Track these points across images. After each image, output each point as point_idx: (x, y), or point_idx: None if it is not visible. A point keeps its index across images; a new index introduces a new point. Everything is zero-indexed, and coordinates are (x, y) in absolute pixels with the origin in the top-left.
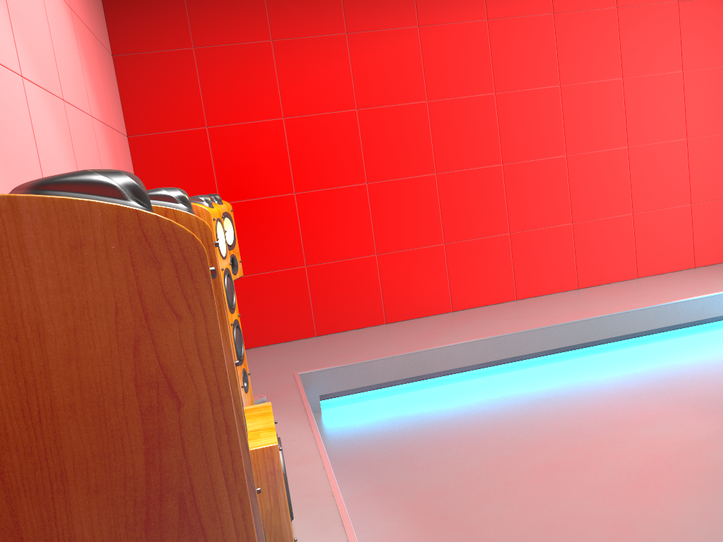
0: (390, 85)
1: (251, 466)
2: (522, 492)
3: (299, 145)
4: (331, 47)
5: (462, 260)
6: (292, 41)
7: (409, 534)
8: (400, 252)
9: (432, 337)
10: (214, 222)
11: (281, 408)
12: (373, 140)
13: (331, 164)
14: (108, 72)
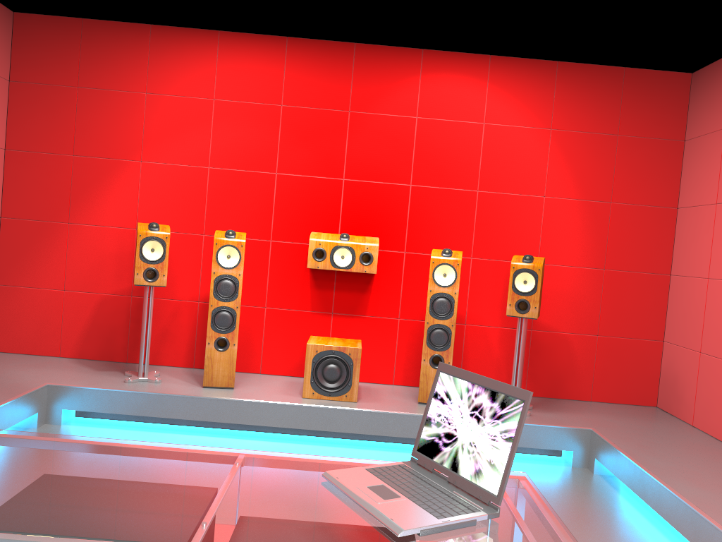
0: None
1: (209, 297)
2: None
3: None
4: None
5: None
6: None
7: None
8: None
9: (703, 485)
10: (434, 264)
11: None
12: None
13: None
14: (647, 158)
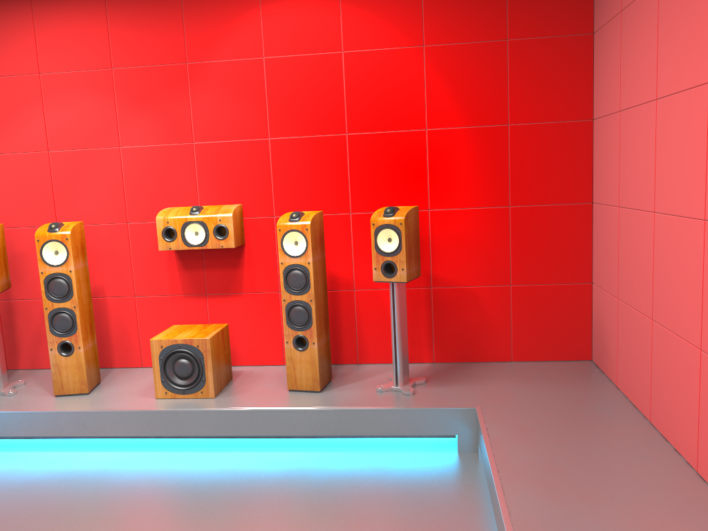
0: None
1: (42, 299)
2: (188, 525)
3: (662, 141)
4: None
5: None
6: None
7: (205, 472)
8: None
9: (556, 492)
10: (282, 231)
11: (378, 399)
12: None
13: (680, 177)
14: (547, 63)
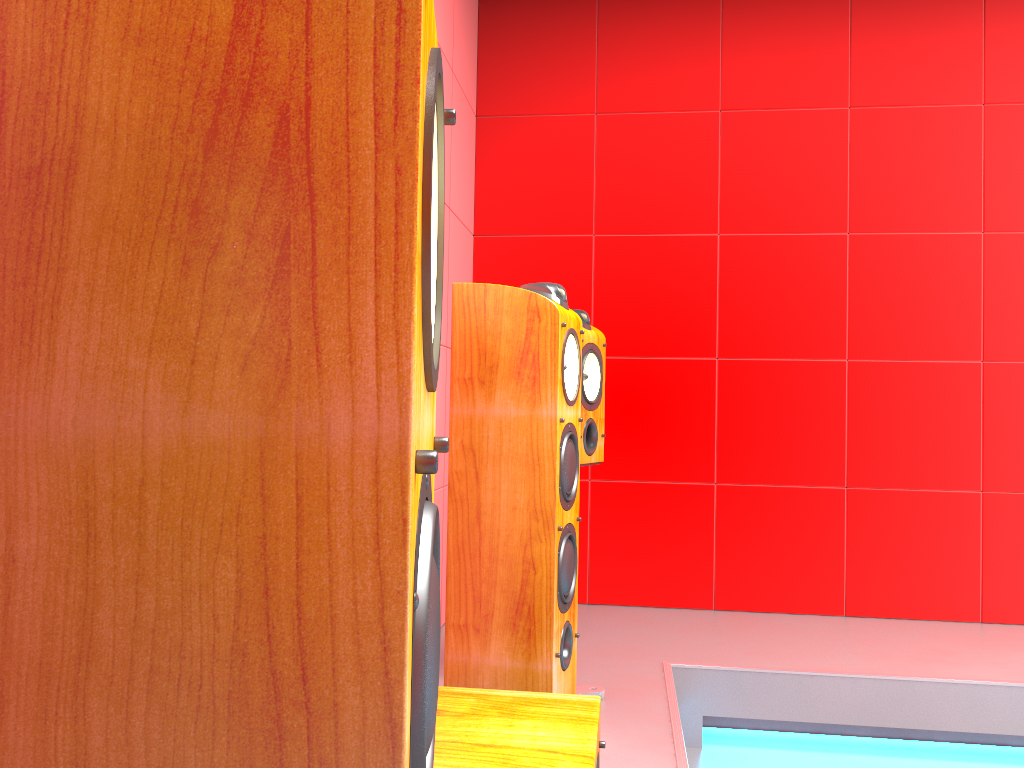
0: (916, 198)
1: None
2: None
3: (737, 280)
4: (819, 128)
5: (1015, 529)
6: (754, 114)
7: None
8: (892, 491)
9: (940, 660)
10: (562, 331)
11: (627, 719)
12: (870, 287)
13: (788, 319)
14: (463, 133)
